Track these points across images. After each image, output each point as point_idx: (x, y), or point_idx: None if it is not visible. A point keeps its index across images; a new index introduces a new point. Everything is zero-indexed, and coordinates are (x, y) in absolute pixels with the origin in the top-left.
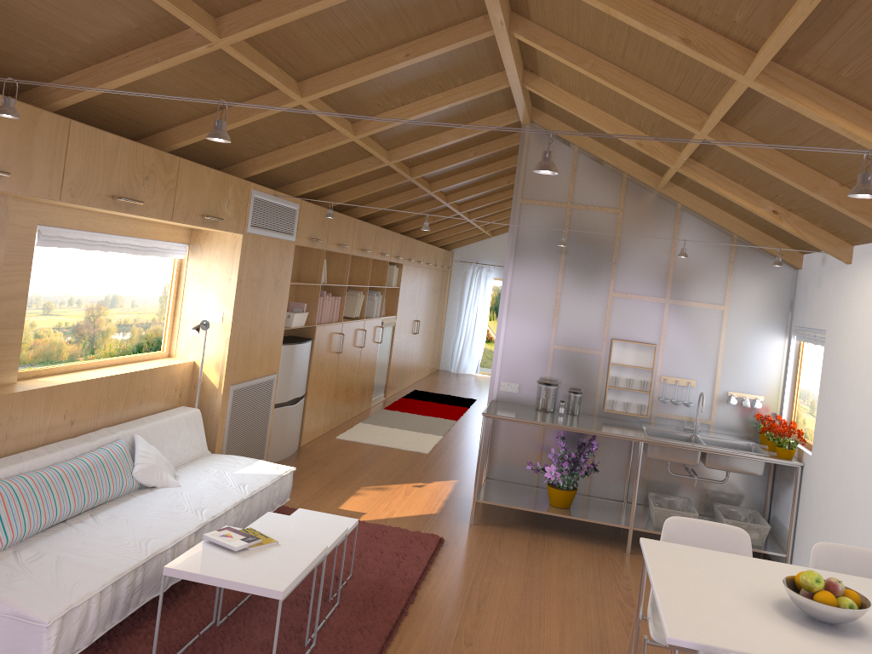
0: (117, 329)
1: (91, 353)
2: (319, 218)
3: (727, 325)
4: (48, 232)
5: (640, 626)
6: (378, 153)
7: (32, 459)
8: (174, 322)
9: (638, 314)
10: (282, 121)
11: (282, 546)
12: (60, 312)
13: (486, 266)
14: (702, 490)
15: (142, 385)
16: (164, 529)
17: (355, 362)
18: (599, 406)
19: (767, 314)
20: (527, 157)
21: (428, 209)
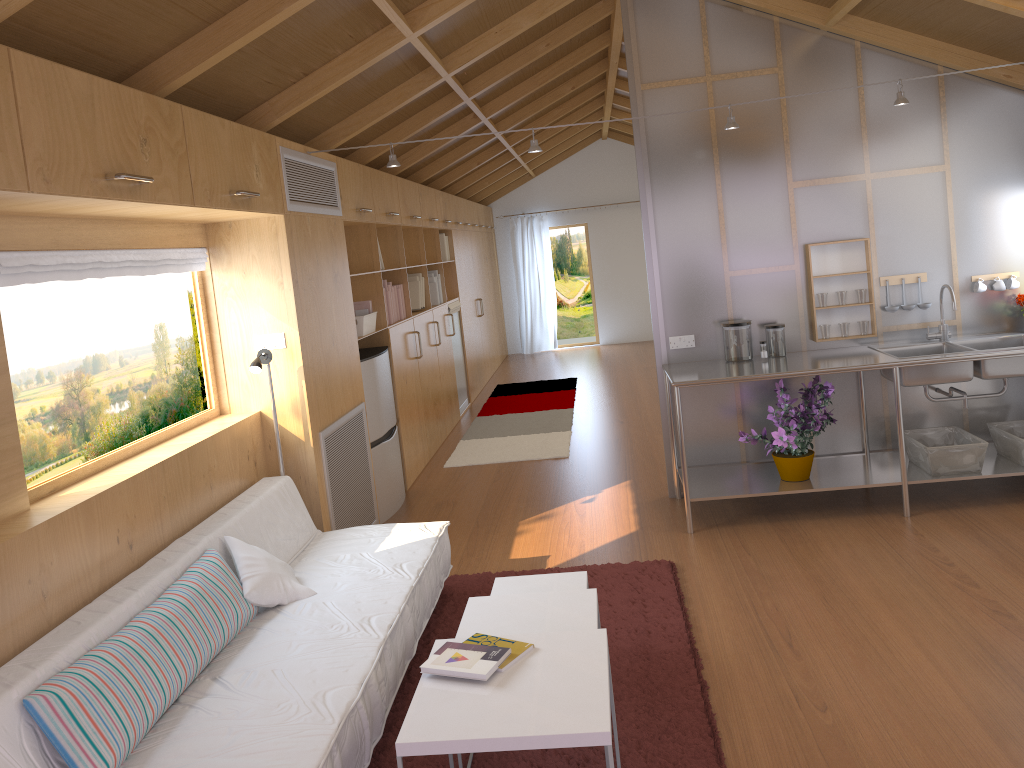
0: (110, 401)
1: (86, 440)
2: (360, 180)
3: (953, 190)
4: (11, 262)
5: (1011, 611)
6: (437, 61)
7: (98, 621)
8: (216, 363)
9: (832, 204)
10: (312, 23)
11: (543, 650)
12: (28, 395)
13: (536, 214)
14: (962, 412)
15: (206, 463)
16: (335, 669)
17: (435, 365)
18: (807, 337)
19: (1003, 162)
20: (637, 25)
21: (477, 148)
